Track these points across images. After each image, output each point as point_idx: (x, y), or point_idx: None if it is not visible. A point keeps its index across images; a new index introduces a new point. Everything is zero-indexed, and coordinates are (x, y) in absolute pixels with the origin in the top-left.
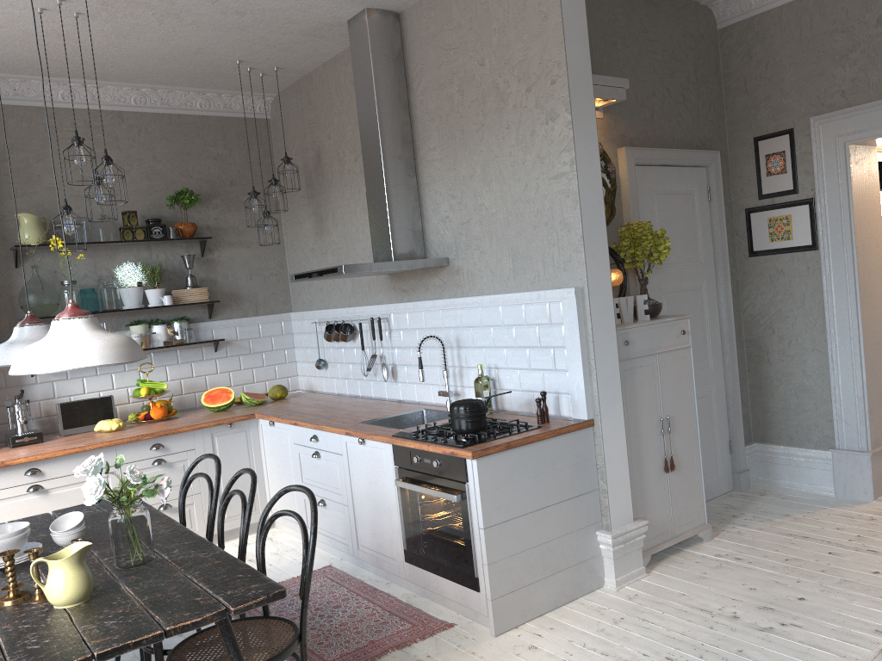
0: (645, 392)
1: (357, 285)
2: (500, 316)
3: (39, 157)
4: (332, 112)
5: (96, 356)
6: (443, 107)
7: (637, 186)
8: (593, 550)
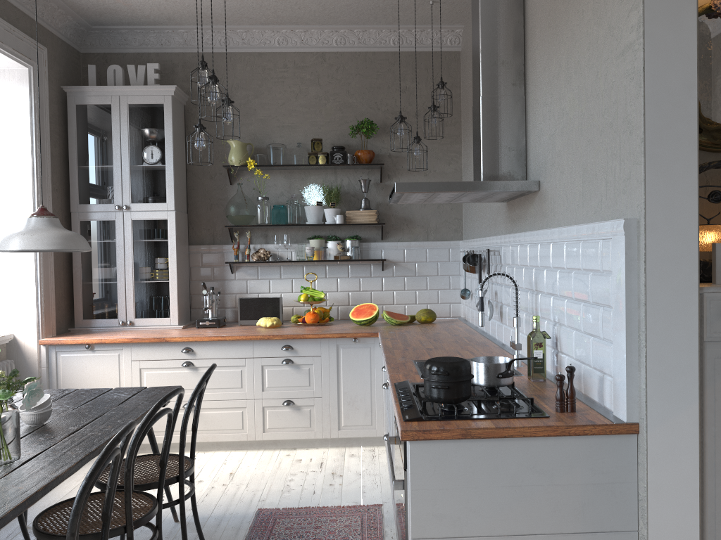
0: None
1: (491, 214)
2: (563, 255)
3: (256, 94)
4: None
5: None
6: None
7: None
8: None
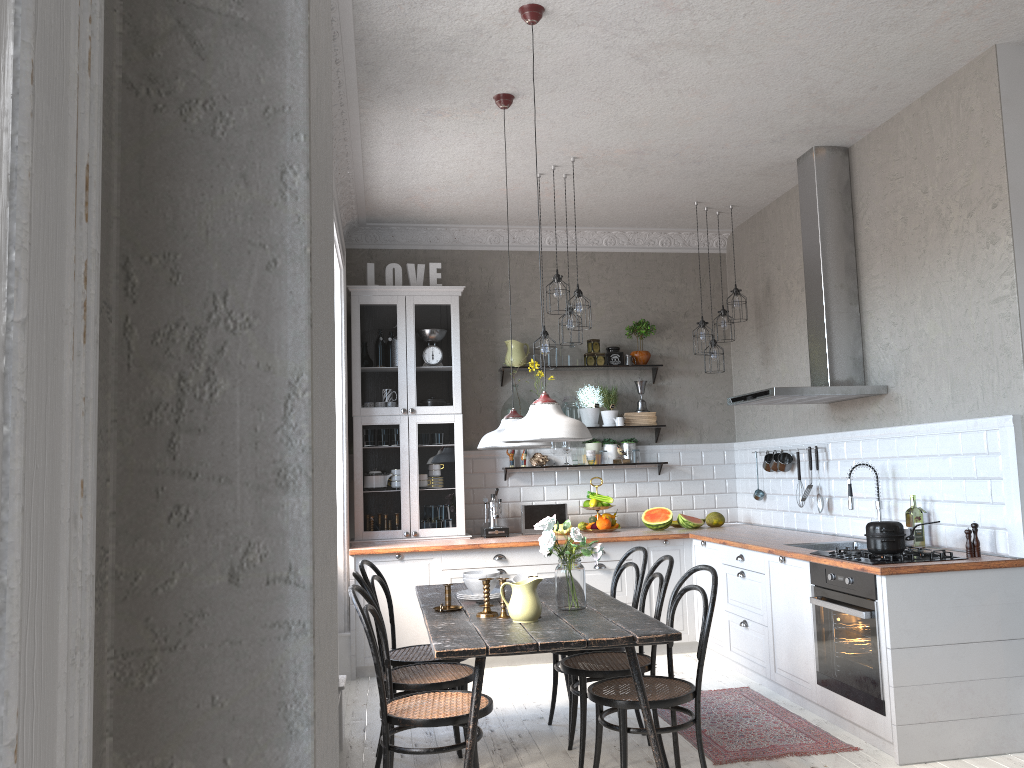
0: None
1: (797, 414)
2: (935, 445)
3: (526, 293)
4: (783, 244)
5: (557, 431)
6: (886, 235)
7: None
8: None
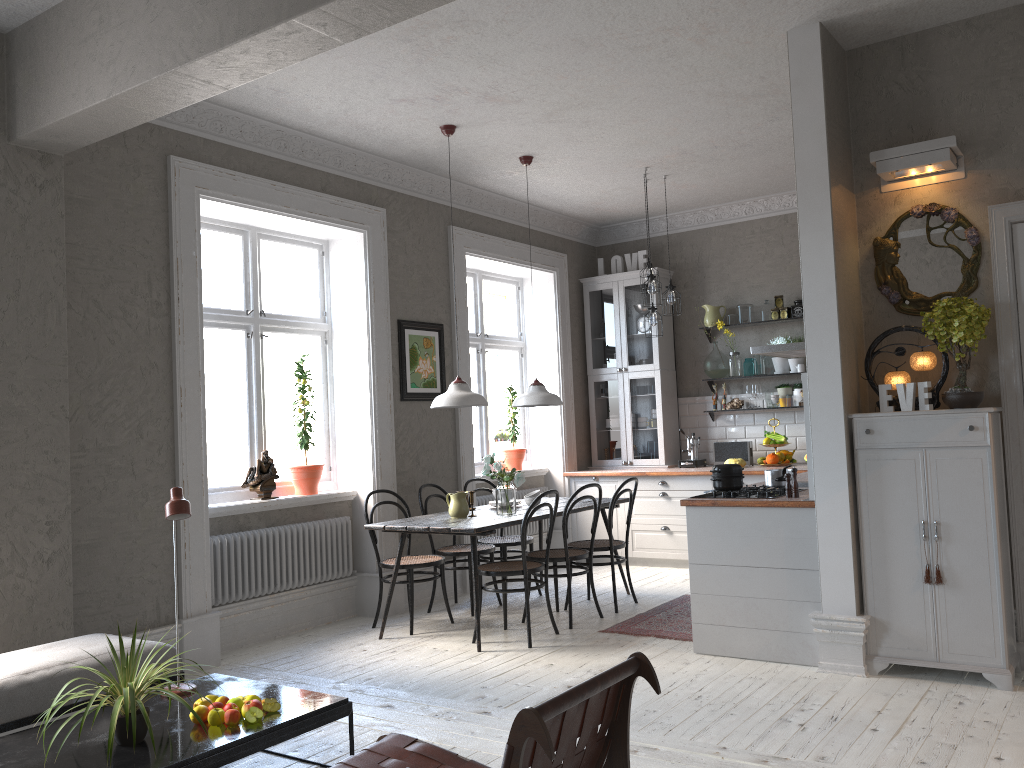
0: (899, 487)
1: None
2: None
3: (728, 261)
4: None
5: (443, 402)
6: None
7: (1020, 248)
8: (808, 626)
